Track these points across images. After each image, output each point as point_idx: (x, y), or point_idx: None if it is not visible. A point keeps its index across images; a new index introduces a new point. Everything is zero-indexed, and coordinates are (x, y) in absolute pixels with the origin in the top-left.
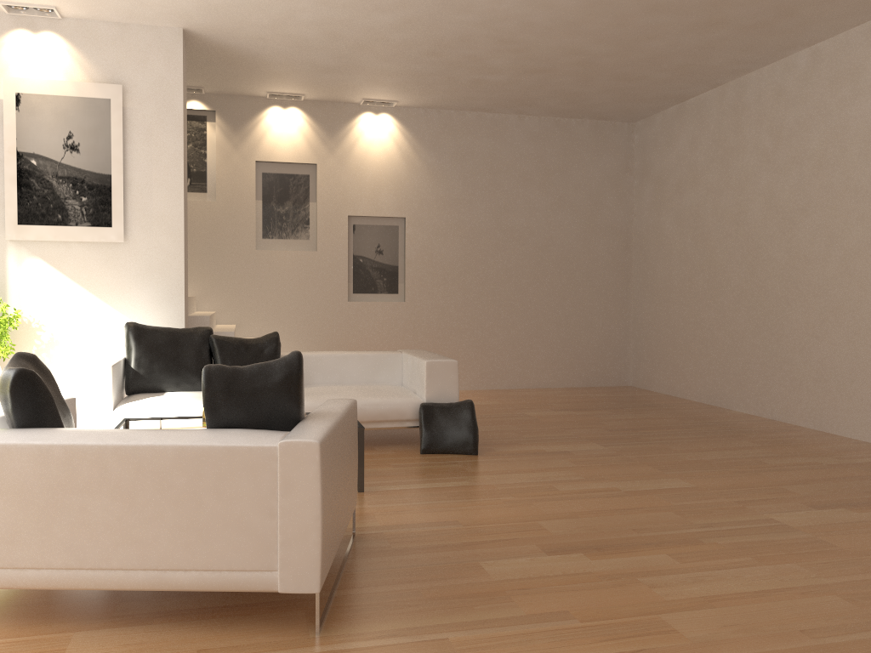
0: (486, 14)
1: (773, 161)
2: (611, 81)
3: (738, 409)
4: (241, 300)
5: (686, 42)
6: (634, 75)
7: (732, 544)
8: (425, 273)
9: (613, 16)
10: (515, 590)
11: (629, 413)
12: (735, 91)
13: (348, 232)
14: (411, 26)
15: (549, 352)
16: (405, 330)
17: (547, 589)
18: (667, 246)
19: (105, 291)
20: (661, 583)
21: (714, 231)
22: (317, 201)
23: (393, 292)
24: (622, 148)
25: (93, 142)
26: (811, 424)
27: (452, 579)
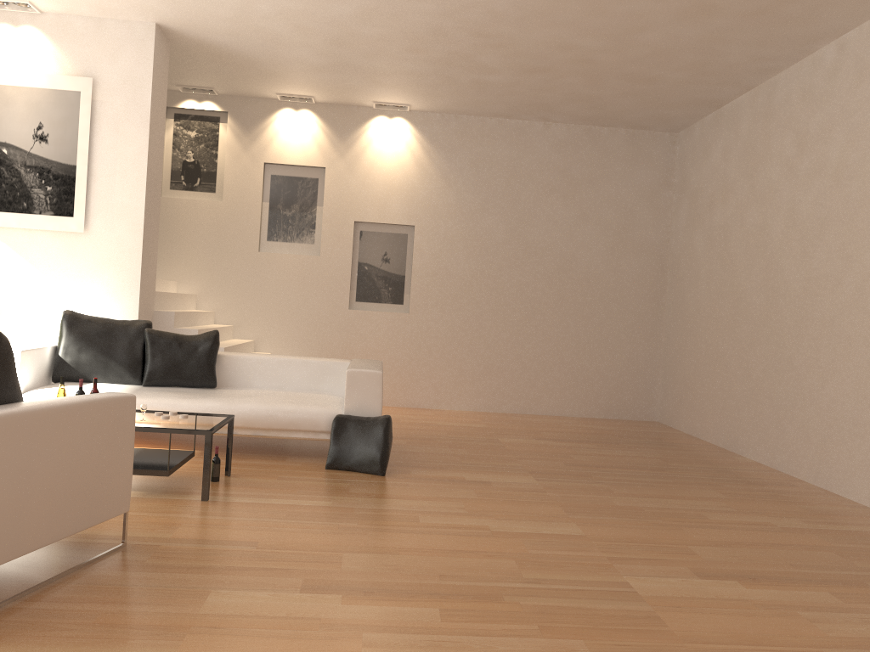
0: (443, 2)
1: (796, 171)
2: (624, 82)
3: (749, 456)
4: (240, 301)
5: (685, 35)
6: (645, 75)
7: (536, 607)
8: (432, 284)
9: (584, 3)
10: (204, 628)
11: (616, 449)
12: (766, 94)
13: (354, 238)
14: (374, 18)
15: (564, 377)
16: (407, 343)
17: (240, 631)
18: (697, 268)
19: (63, 279)
20: (383, 643)
21: (738, 252)
22: (324, 205)
23: (397, 303)
24: (661, 160)
25: (61, 133)
26: (814, 480)
27: (154, 605)
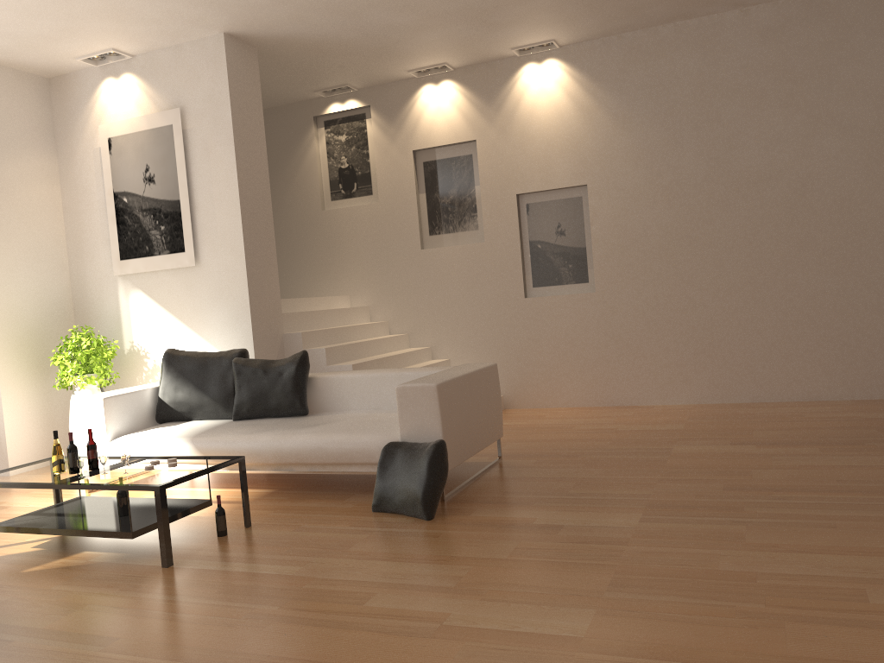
0: None
1: None
2: None
3: None
4: (411, 307)
5: None
6: None
7: None
8: (619, 252)
9: None
10: None
11: (848, 454)
12: None
13: (520, 214)
14: None
15: (819, 348)
16: (598, 328)
17: None
18: None
19: (188, 316)
20: None
21: None
22: (480, 183)
23: (581, 282)
24: None
25: (163, 170)
26: None
27: None
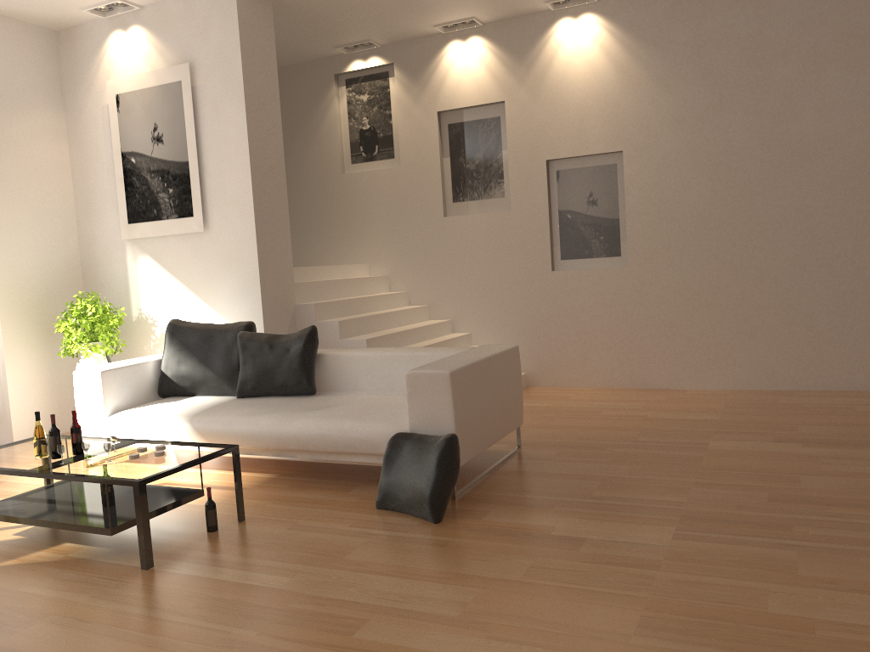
0: None
1: None
2: None
3: None
4: (432, 277)
5: None
6: None
7: None
8: (655, 225)
9: None
10: None
11: None
12: None
13: (549, 182)
14: None
15: None
16: (629, 305)
17: None
18: None
19: (196, 284)
20: None
21: None
22: (508, 147)
23: (612, 255)
24: None
25: (172, 130)
26: None
27: None
